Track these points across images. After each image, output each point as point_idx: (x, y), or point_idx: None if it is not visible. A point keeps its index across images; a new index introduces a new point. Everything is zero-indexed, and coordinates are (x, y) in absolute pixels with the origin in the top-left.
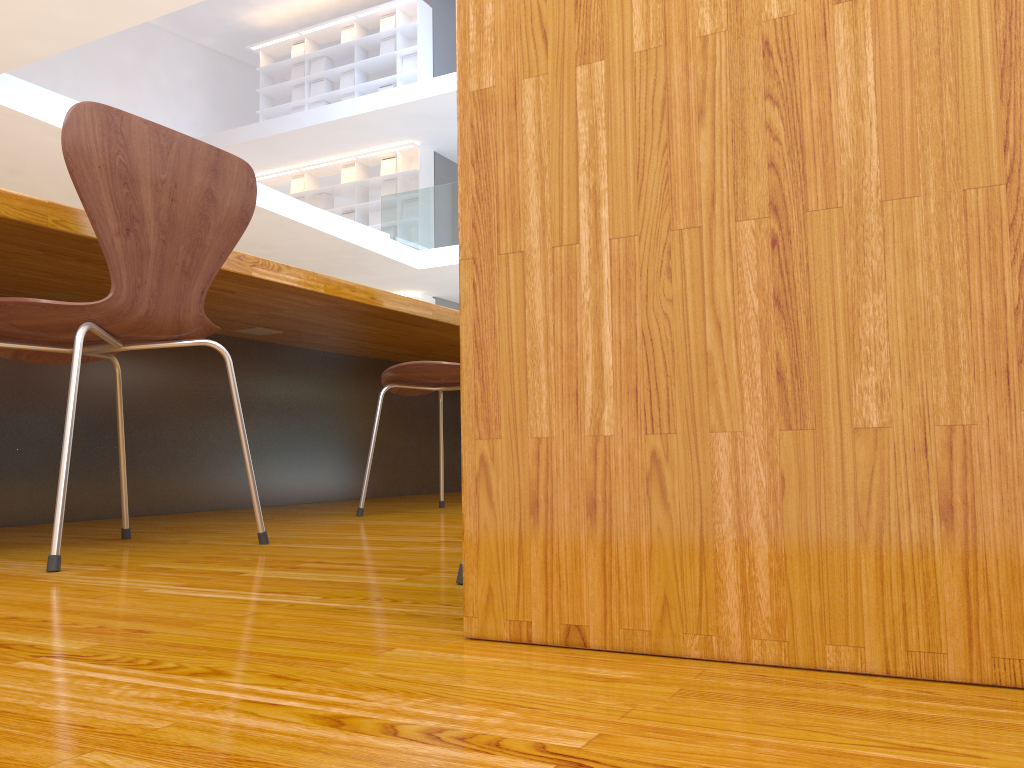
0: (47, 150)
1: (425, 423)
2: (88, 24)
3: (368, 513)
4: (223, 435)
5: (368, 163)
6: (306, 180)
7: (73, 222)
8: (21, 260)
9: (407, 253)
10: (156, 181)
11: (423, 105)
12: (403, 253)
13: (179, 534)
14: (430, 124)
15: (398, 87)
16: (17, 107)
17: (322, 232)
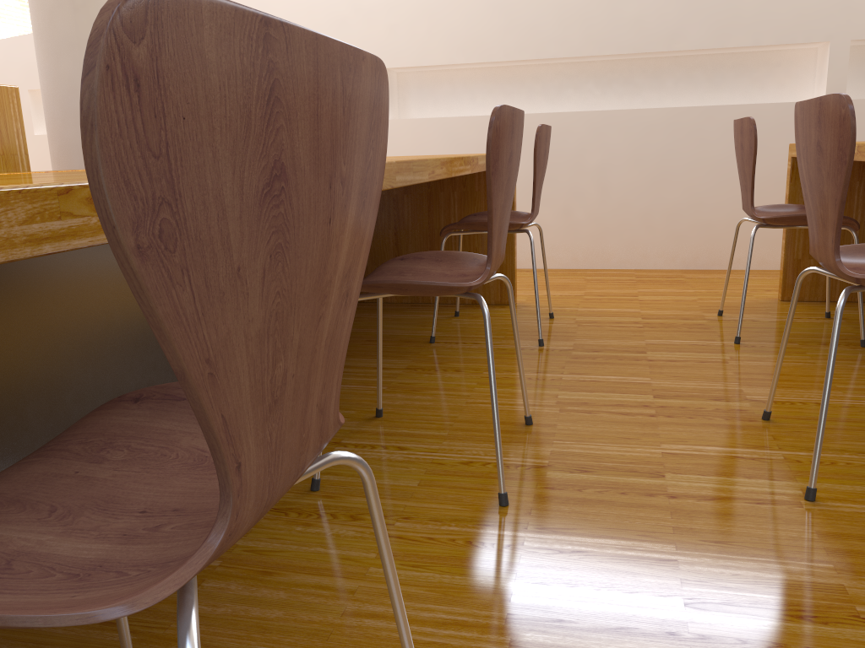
0: None
1: None
2: None
3: None
4: None
5: None
6: None
7: None
8: None
9: None
10: (736, 148)
11: None
12: None
13: None
14: None
15: None
16: None
17: None
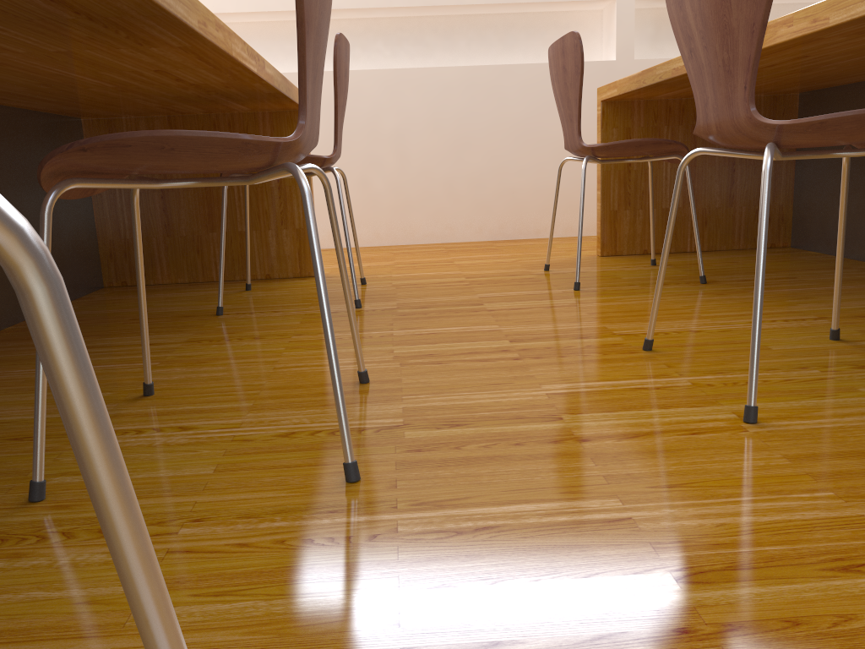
0: None
1: None
2: None
3: None
4: None
5: None
6: None
7: (646, 78)
8: None
9: None
10: (555, 76)
11: None
12: None
13: (713, 290)
14: None
15: None
16: None
17: None
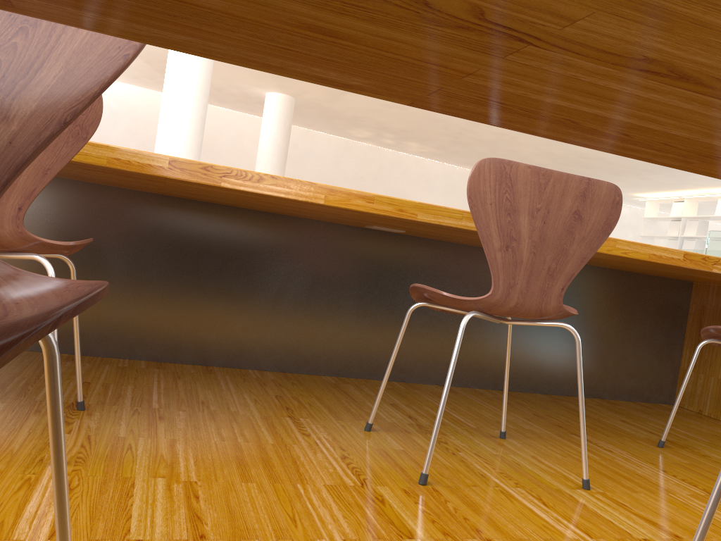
0: None
1: (618, 329)
2: None
3: (398, 426)
4: (360, 315)
5: None
6: None
7: None
8: (65, 168)
9: None
10: None
11: None
12: None
13: (132, 415)
14: None
15: None
16: None
17: None
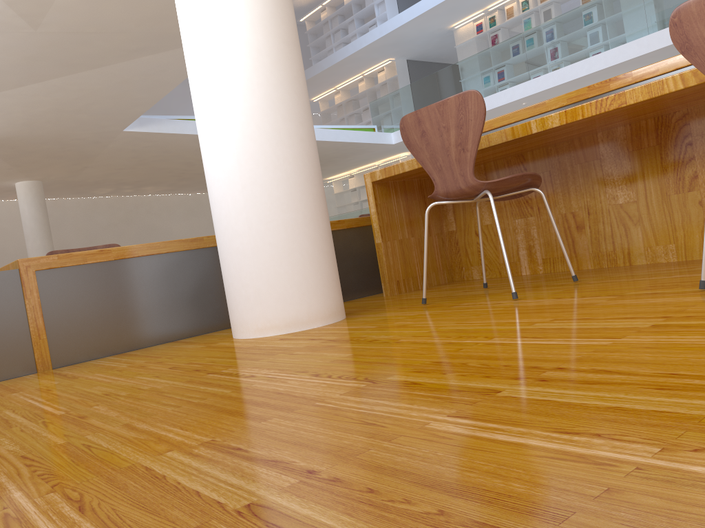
0: (173, 141)
1: None
2: (153, 96)
3: None
4: None
5: (372, 76)
6: (341, 94)
7: None
8: None
9: (384, 137)
10: None
11: (382, 41)
12: (381, 137)
13: None
14: (393, 48)
15: (365, 34)
16: (149, 130)
17: (325, 141)
